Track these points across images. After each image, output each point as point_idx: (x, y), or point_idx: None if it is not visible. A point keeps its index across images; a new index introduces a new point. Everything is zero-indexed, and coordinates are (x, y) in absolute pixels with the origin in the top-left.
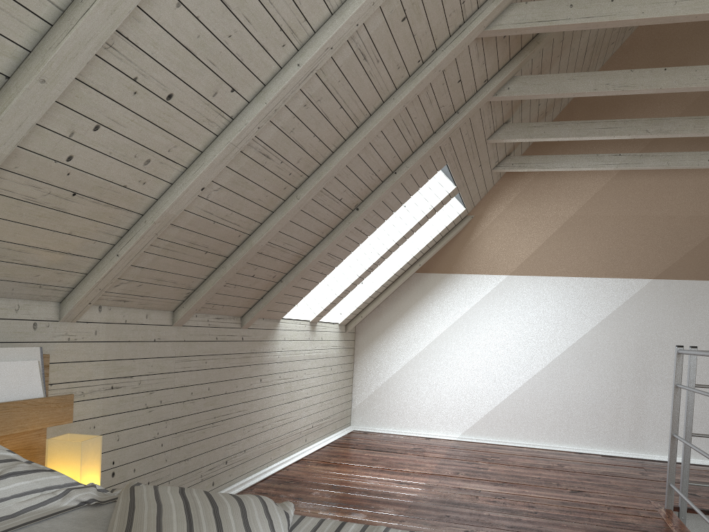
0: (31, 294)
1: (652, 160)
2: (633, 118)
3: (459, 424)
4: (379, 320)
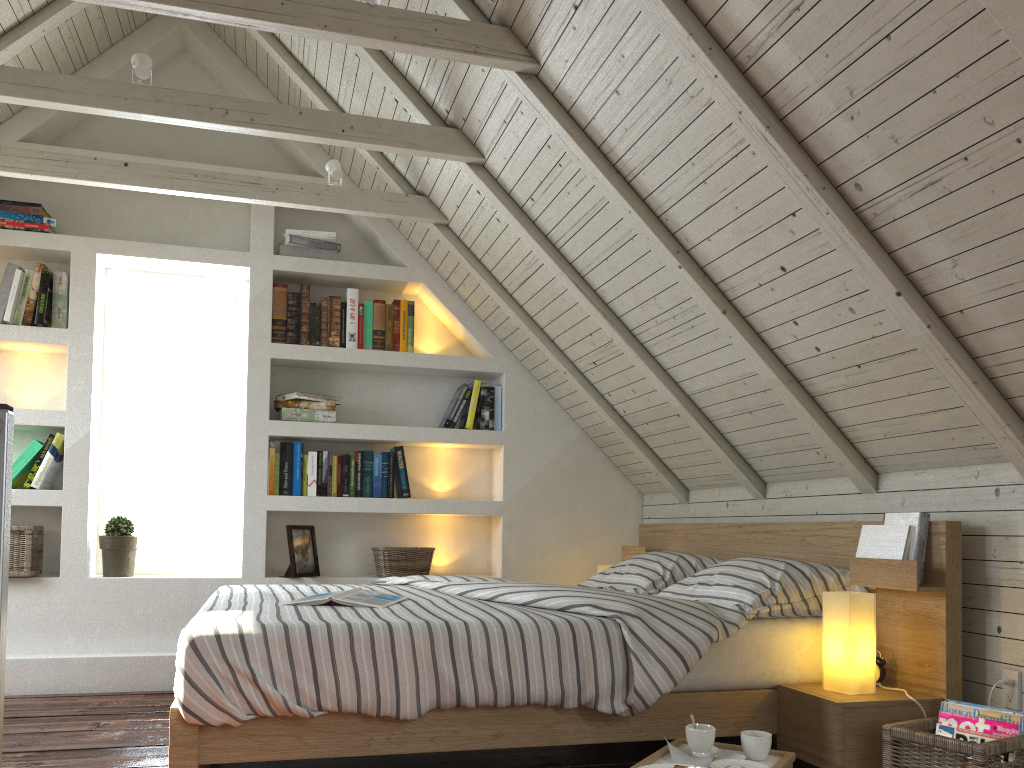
0: (980, 458)
1: None
2: None
3: None
4: None
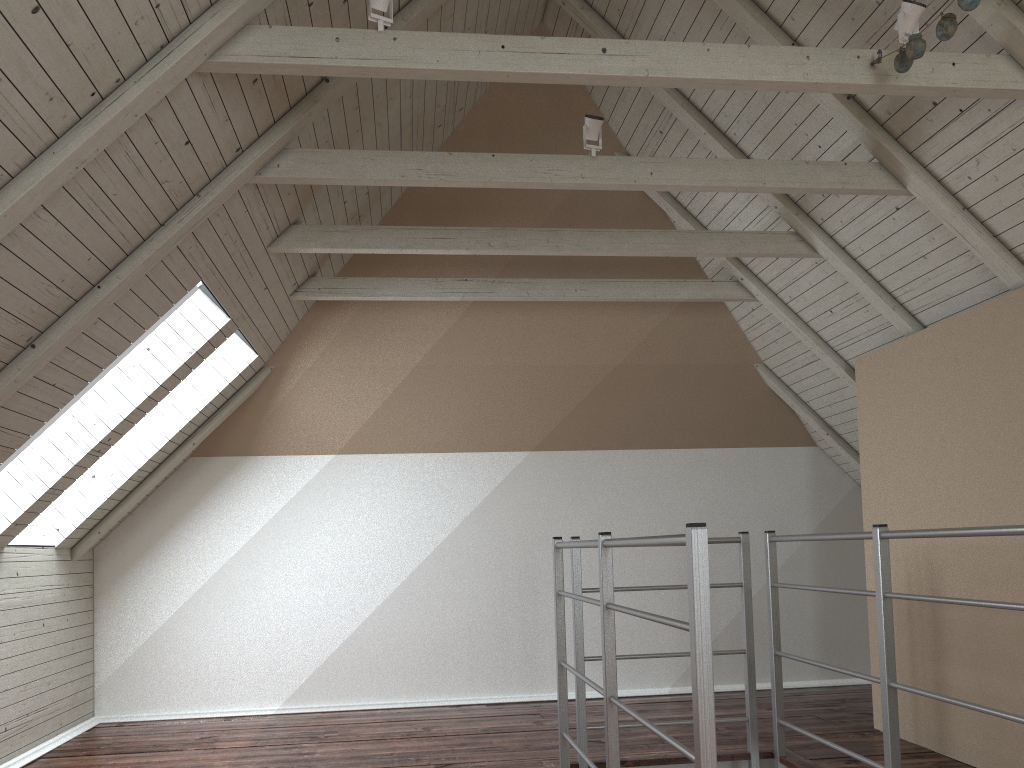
0: None
1: (508, 288)
2: None
3: (278, 688)
4: (134, 536)
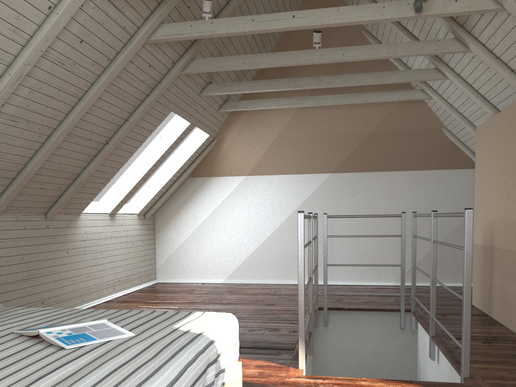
0: None
1: (310, 101)
2: (300, 74)
3: (223, 273)
4: (168, 210)
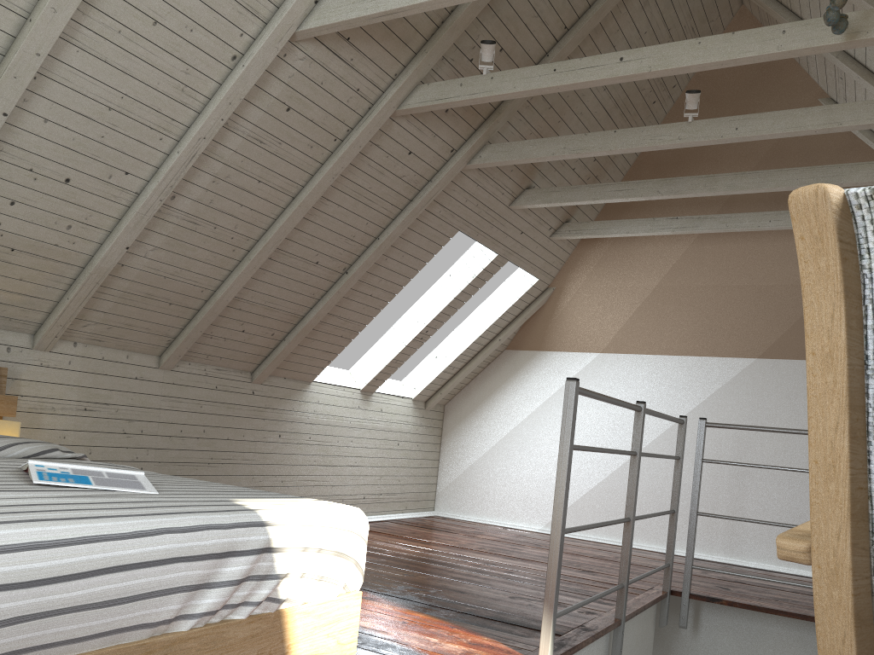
0: (4, 325)
1: (710, 222)
2: None
3: (542, 515)
4: (467, 399)
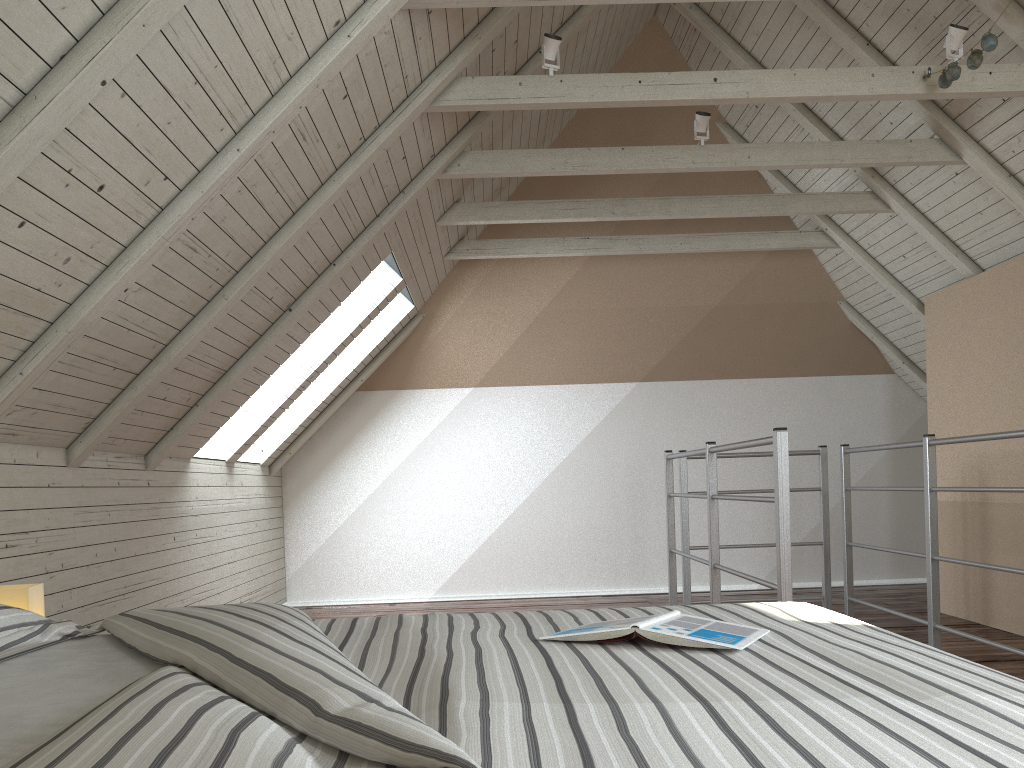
0: None
1: (623, 244)
2: (598, 195)
3: (430, 580)
4: (312, 457)
